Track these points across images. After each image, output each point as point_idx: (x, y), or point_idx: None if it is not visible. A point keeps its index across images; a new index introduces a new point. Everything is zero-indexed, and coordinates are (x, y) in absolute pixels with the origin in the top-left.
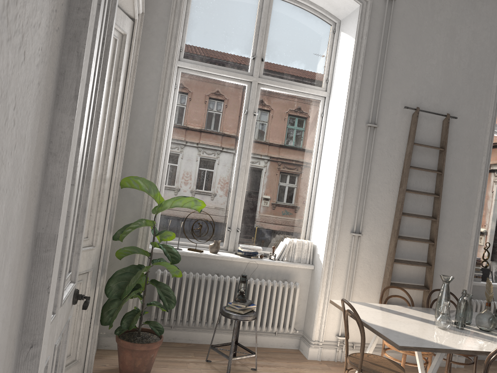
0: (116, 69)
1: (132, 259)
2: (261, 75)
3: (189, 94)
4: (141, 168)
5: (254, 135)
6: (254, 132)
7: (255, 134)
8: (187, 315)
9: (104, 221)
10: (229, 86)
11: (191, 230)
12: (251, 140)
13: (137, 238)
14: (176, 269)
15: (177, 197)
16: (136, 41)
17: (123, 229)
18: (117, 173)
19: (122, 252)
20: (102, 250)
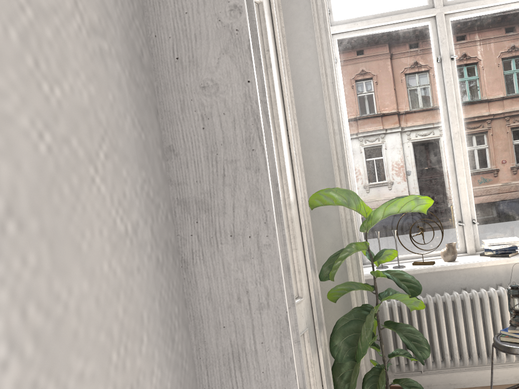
0: (263, 52)
1: (346, 294)
2: (446, 1)
3: (355, 64)
4: (325, 176)
5: (458, 86)
6: (458, 83)
7: (460, 84)
8: (439, 354)
9: (304, 259)
10: (405, 34)
11: (410, 238)
12: (457, 94)
13: (345, 267)
14: (414, 300)
15: (389, 201)
16: (276, 9)
17: (329, 264)
18: (302, 191)
19: (334, 293)
20: (312, 299)
